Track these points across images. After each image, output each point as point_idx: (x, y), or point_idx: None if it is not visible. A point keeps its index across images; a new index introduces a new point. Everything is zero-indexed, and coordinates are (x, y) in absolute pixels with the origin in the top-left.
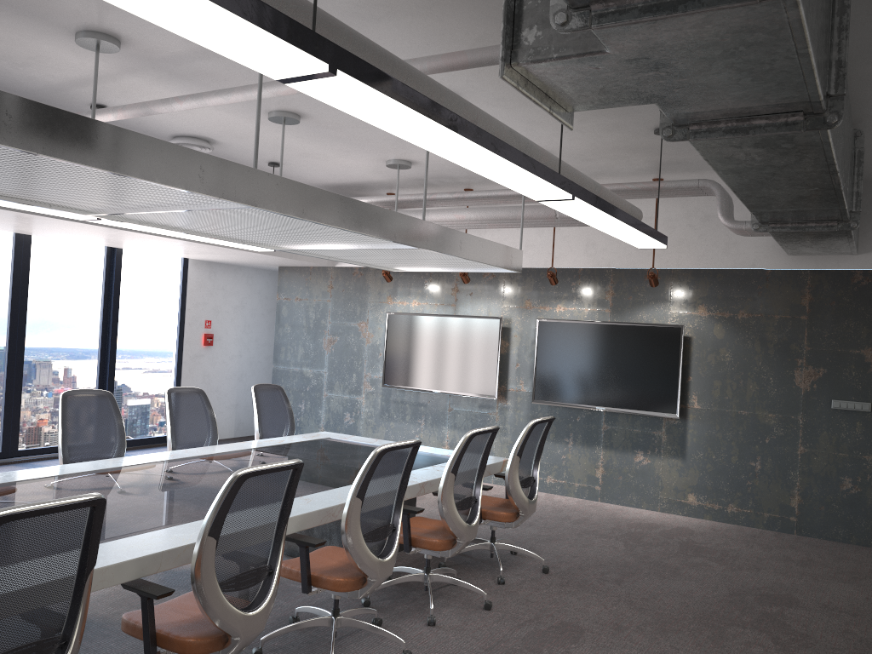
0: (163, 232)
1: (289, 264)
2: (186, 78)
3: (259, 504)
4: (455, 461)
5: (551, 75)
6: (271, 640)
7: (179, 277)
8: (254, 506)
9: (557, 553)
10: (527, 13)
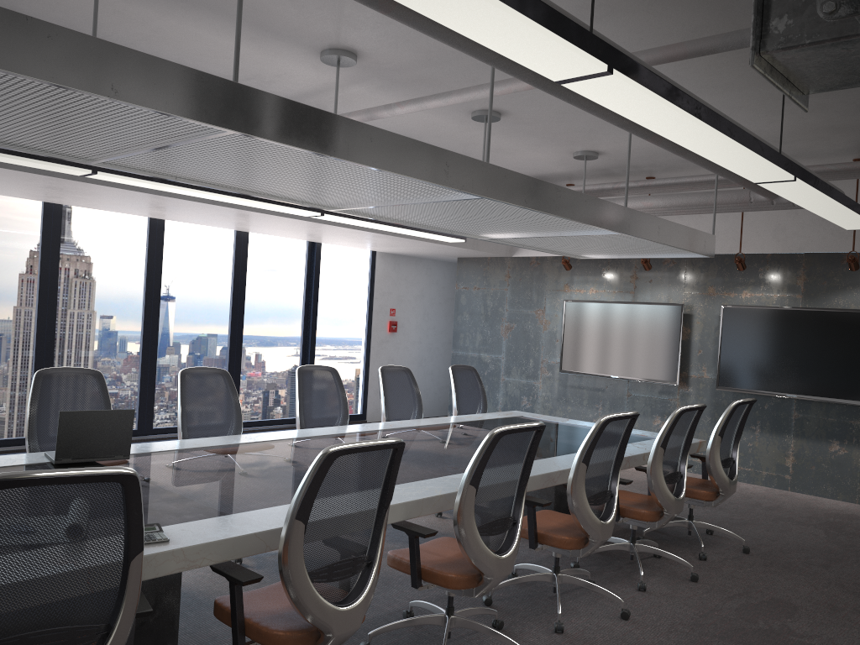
0: (373, 225)
1: (469, 255)
2: (405, 85)
3: (506, 461)
4: (664, 435)
5: (798, 60)
6: (495, 591)
7: (368, 268)
8: (502, 462)
9: (754, 536)
10: (777, 3)
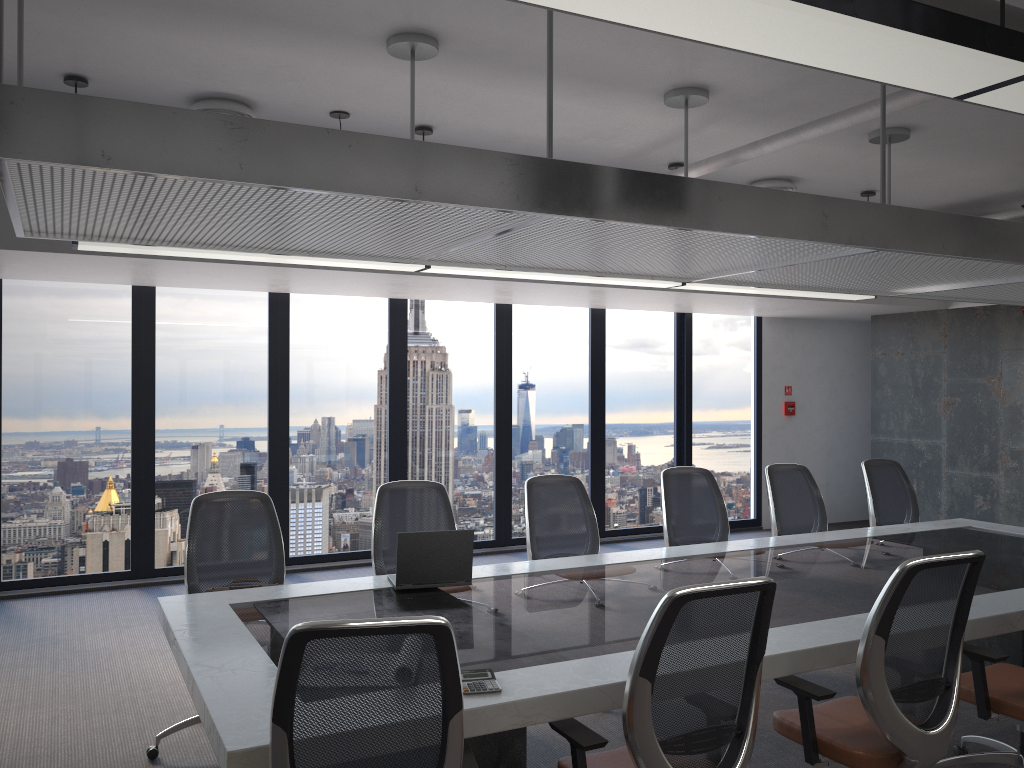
0: (748, 290)
1: (886, 311)
2: (775, 115)
3: (929, 602)
4: None
5: None
6: None
7: (752, 338)
8: (923, 604)
9: None
10: None
